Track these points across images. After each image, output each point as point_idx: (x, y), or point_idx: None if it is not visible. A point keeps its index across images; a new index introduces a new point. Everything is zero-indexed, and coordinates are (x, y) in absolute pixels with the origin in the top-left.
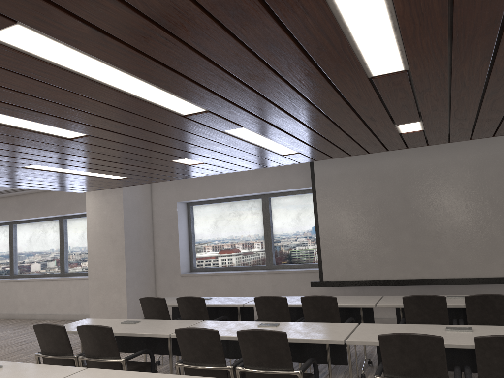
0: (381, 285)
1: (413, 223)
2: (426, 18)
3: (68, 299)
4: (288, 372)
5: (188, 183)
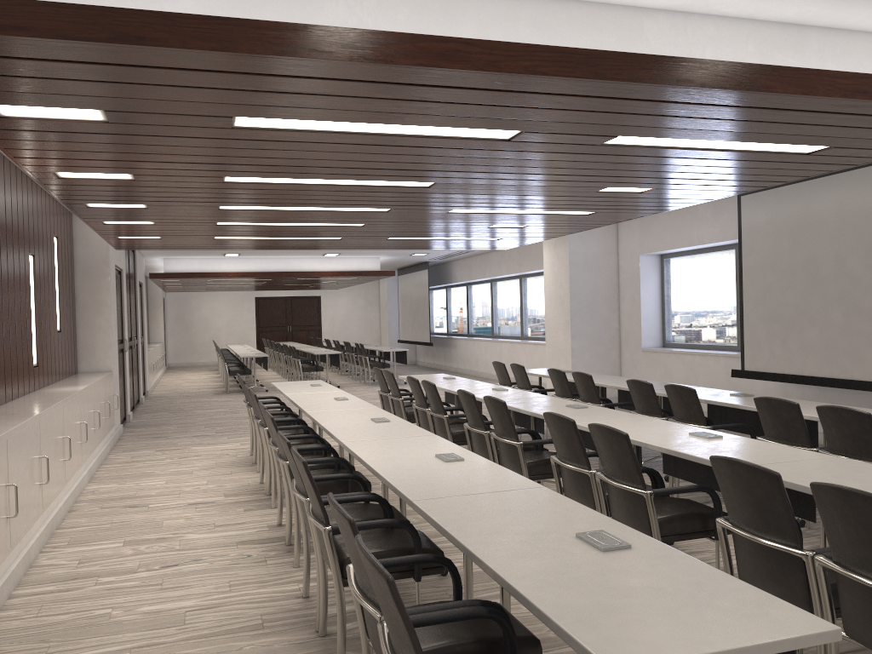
0: (803, 383)
1: (845, 295)
2: (352, 177)
3: None
4: (439, 416)
5: (650, 230)
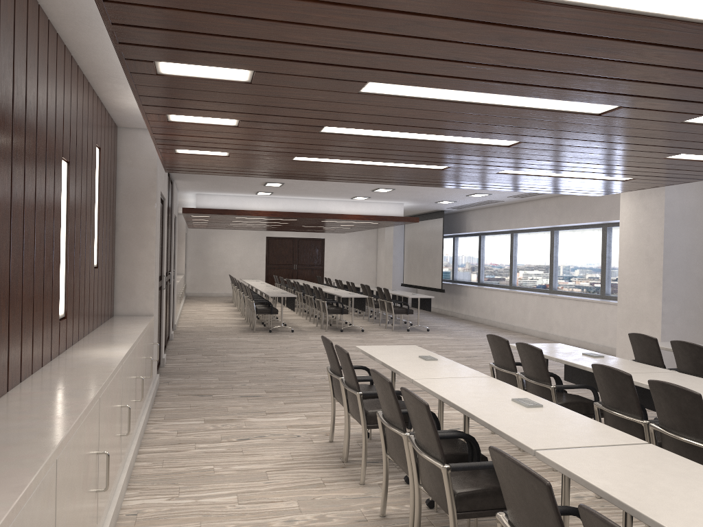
0: None
1: None
2: None
3: (604, 327)
4: (702, 446)
5: None
